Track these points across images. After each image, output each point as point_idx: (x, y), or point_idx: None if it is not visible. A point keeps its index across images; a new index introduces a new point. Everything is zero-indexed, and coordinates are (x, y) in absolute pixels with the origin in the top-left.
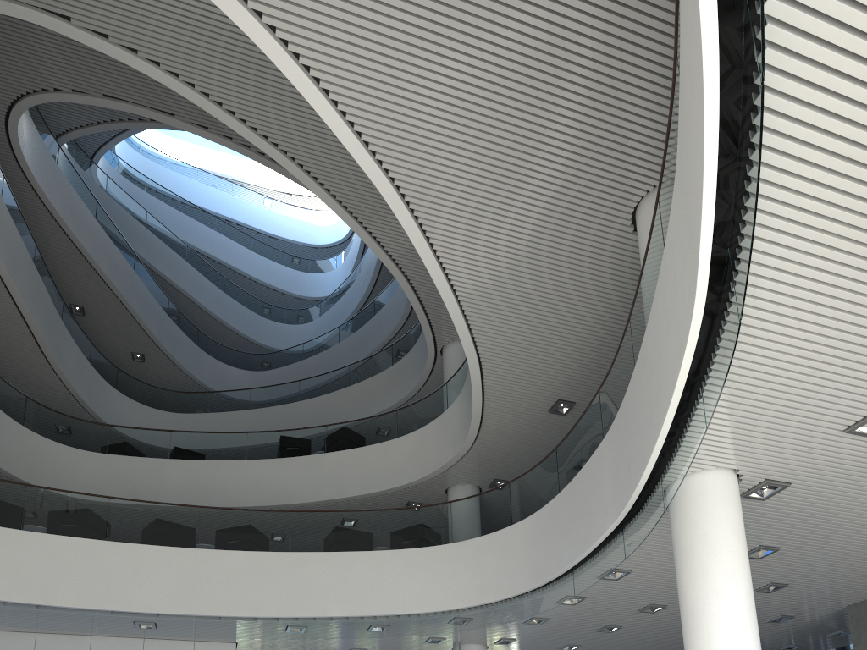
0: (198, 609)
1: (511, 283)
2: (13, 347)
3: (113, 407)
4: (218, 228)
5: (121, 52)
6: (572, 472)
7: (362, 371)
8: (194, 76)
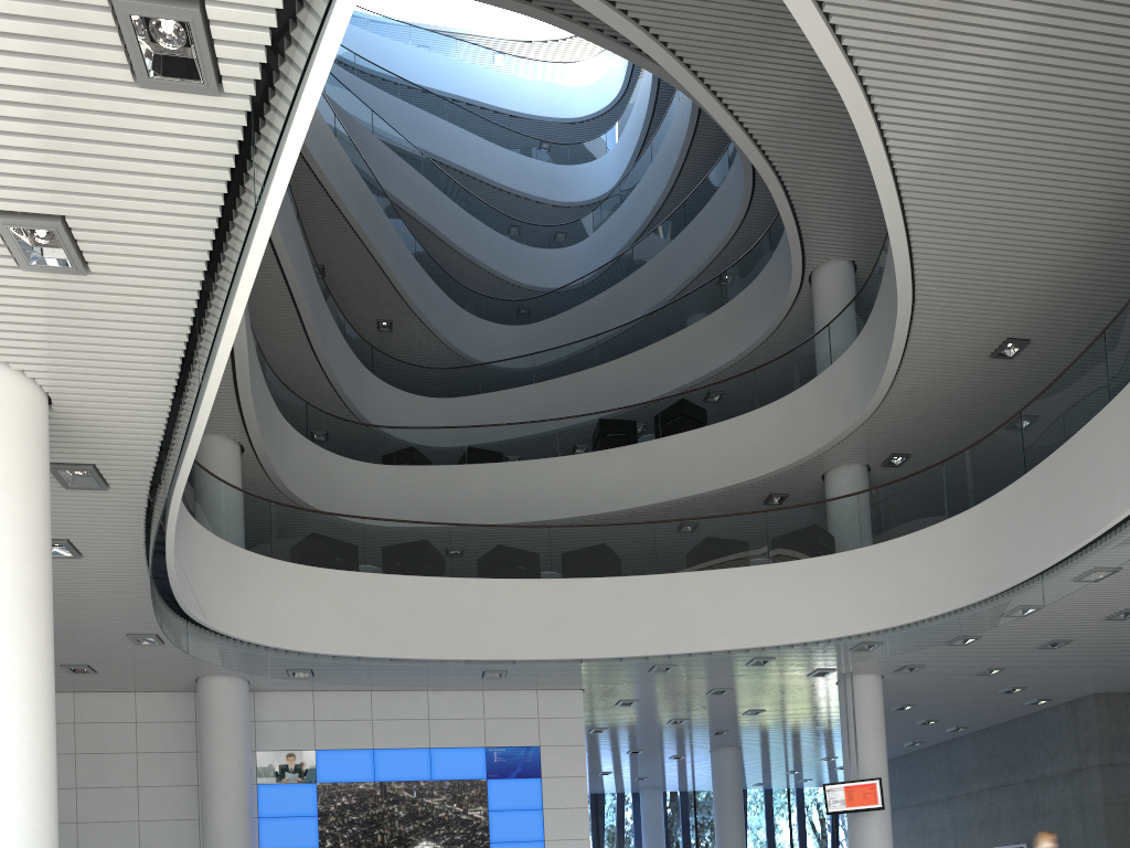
0: (560, 652)
1: (984, 191)
2: (276, 337)
3: (374, 400)
4: (448, 117)
5: None
6: (1049, 444)
7: (684, 314)
8: None
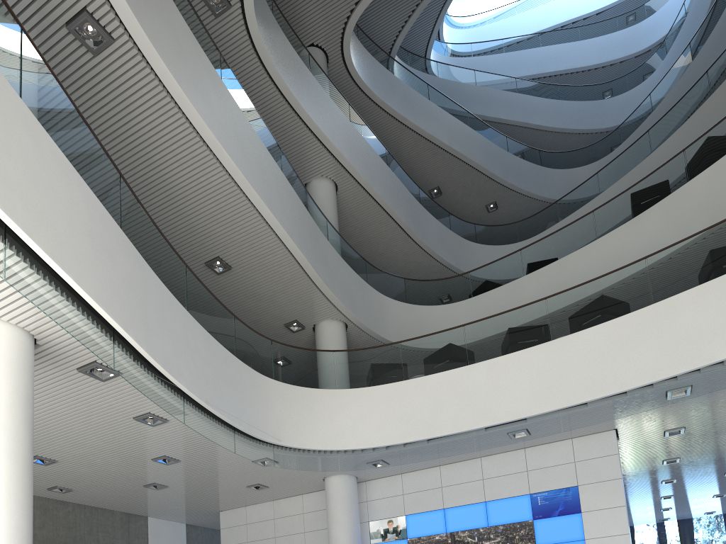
0: (561, 402)
1: None
2: (391, 245)
3: (476, 260)
4: (542, 43)
5: None
6: None
7: None
8: None
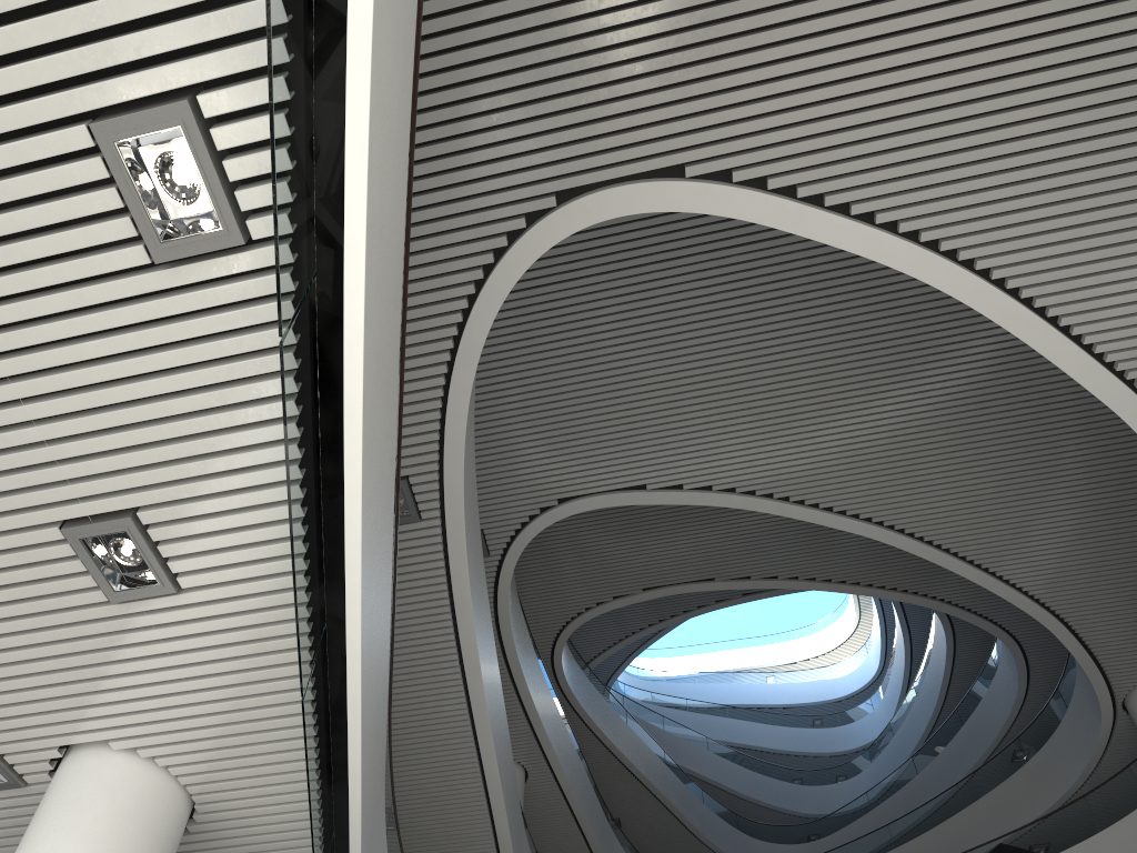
0: None
1: None
2: None
3: None
4: (729, 715)
5: (695, 495)
6: None
7: (980, 784)
8: (772, 484)
